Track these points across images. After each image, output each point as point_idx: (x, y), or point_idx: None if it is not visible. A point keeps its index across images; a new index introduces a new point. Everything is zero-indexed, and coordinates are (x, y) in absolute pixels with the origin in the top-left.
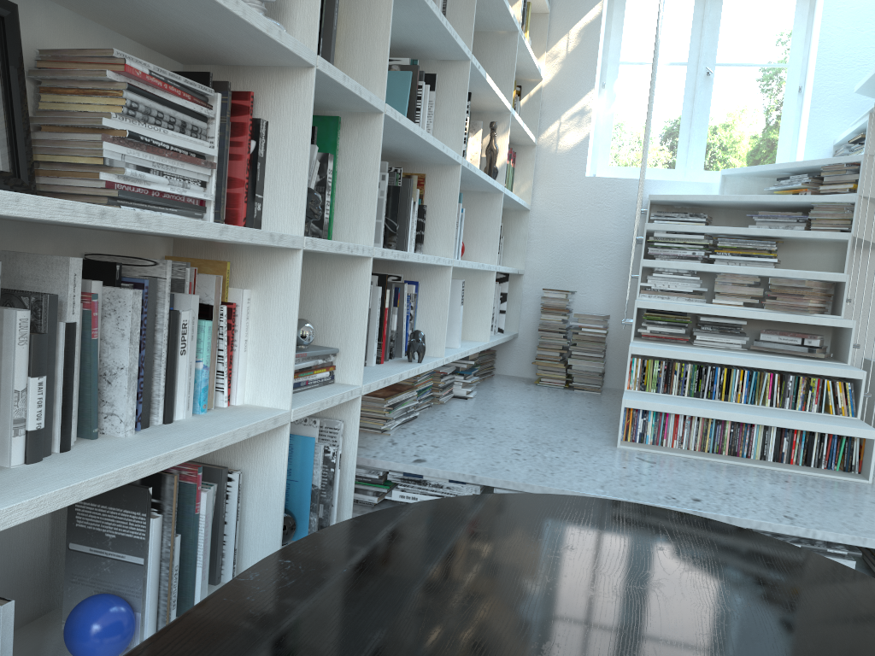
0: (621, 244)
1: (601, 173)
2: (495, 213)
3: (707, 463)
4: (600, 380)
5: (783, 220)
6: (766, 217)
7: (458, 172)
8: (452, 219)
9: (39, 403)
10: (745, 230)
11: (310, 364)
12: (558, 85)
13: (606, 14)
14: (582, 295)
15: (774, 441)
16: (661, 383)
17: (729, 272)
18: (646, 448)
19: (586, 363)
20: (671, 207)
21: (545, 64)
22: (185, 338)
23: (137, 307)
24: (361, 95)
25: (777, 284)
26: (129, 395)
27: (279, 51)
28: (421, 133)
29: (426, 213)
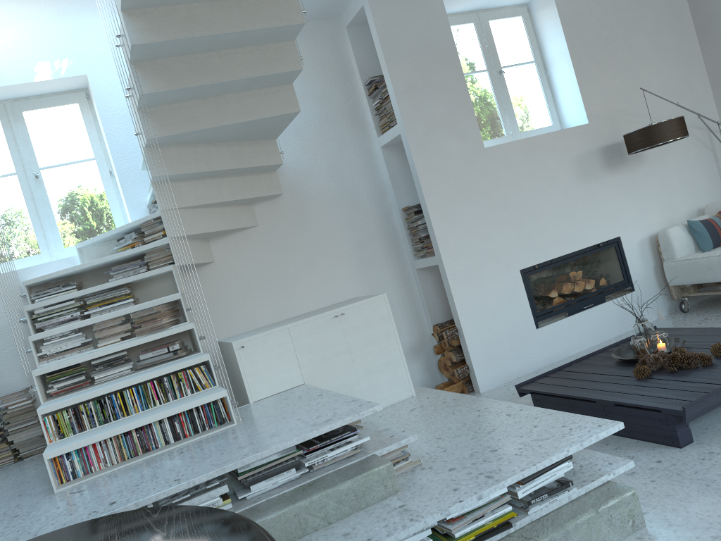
0: (18, 326)
1: None
2: None
3: (127, 468)
4: (44, 440)
5: (131, 268)
6: (118, 270)
7: None
8: None
9: None
10: (102, 286)
11: None
12: None
13: None
14: (1, 379)
15: (170, 427)
16: (75, 425)
17: (100, 320)
18: (79, 480)
19: (25, 433)
20: (47, 284)
21: None
22: None
23: None
24: None
25: (137, 316)
26: None
27: None
28: None
29: None
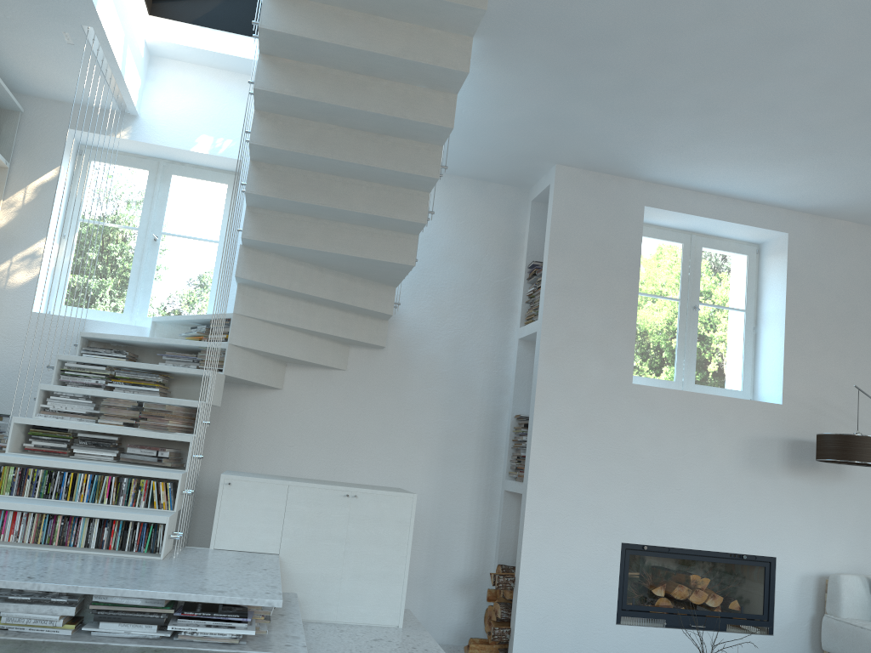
0: None
1: (56, 311)
2: None
3: (27, 550)
4: None
5: (184, 360)
6: (172, 356)
7: None
8: None
9: None
10: (137, 364)
11: None
12: (12, 230)
13: (70, 177)
14: None
15: (97, 530)
16: (15, 486)
17: (112, 396)
18: None
19: None
20: (108, 344)
21: (2, 210)
22: None
23: None
24: None
25: (147, 407)
26: None
27: None
28: None
29: None
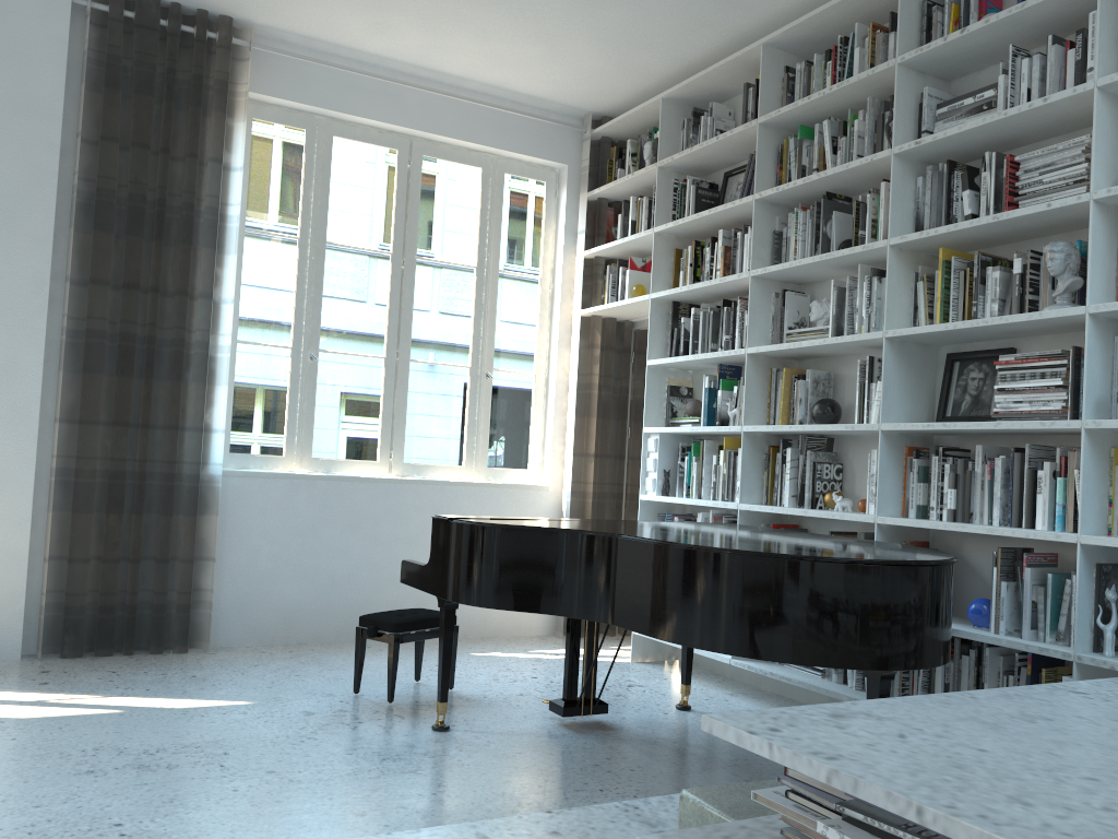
0: None
1: None
2: None
3: None
4: None
5: None
6: None
7: None
8: None
9: (950, 499)
10: None
11: None
12: None
13: None
14: None
15: None
16: None
17: None
18: None
19: None
20: None
21: None
22: (1041, 485)
23: (998, 465)
24: None
25: None
26: (994, 506)
27: (1059, 318)
28: None
29: None
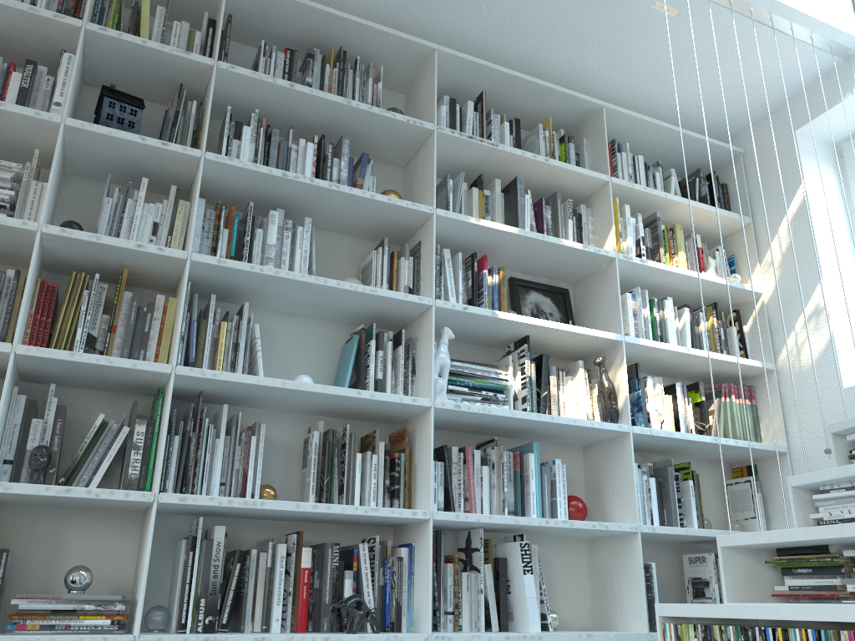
0: None
1: None
2: (627, 458)
3: None
4: None
5: None
6: None
7: (430, 416)
8: (429, 466)
9: None
10: None
11: (65, 606)
12: (782, 292)
13: (839, 191)
14: None
15: None
16: None
17: None
18: None
19: None
20: None
21: (763, 275)
22: None
23: None
24: (111, 363)
25: None
26: None
27: None
28: (283, 383)
29: (416, 466)
